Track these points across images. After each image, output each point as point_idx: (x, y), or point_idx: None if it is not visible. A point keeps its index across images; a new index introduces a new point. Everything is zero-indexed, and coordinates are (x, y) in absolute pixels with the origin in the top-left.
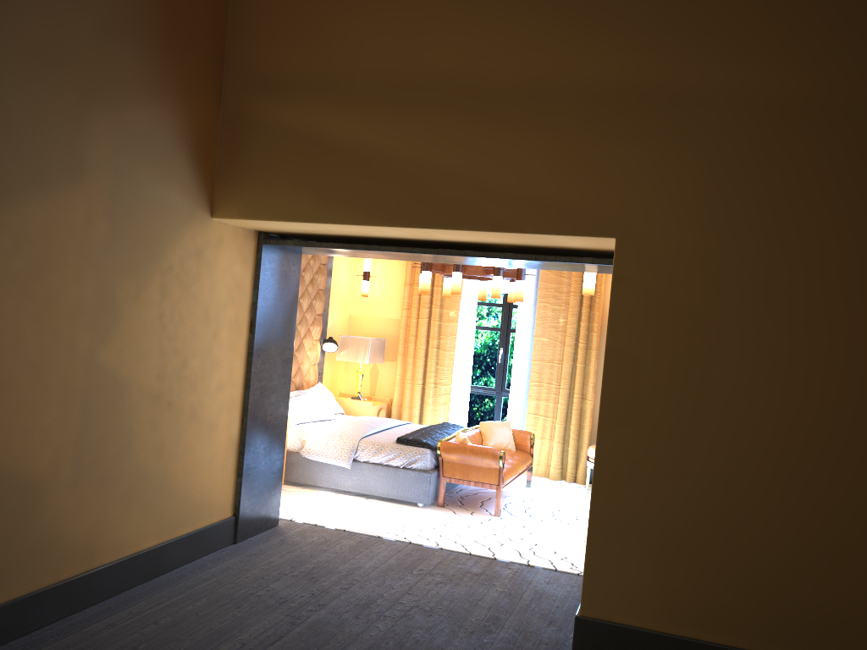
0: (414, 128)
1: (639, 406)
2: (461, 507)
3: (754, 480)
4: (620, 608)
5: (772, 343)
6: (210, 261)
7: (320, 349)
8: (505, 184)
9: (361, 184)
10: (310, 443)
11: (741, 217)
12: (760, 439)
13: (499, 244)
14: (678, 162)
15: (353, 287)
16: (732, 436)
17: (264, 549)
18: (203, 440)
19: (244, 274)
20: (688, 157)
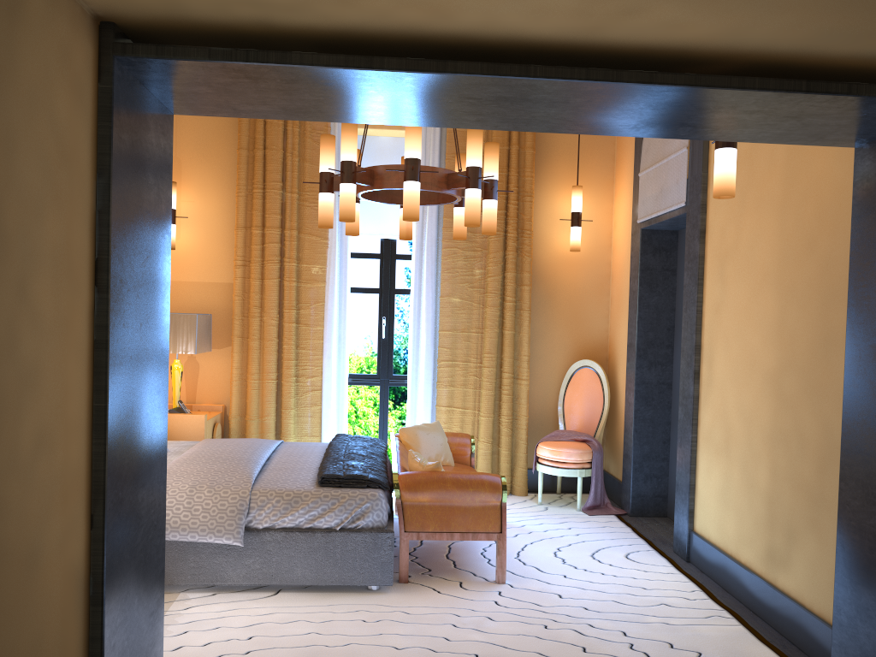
0: None
1: None
2: (434, 575)
3: None
4: None
5: None
6: None
7: None
8: None
9: None
10: None
11: None
12: None
13: (732, 55)
14: None
15: None
16: None
17: None
18: (11, 611)
19: (76, 128)
20: None
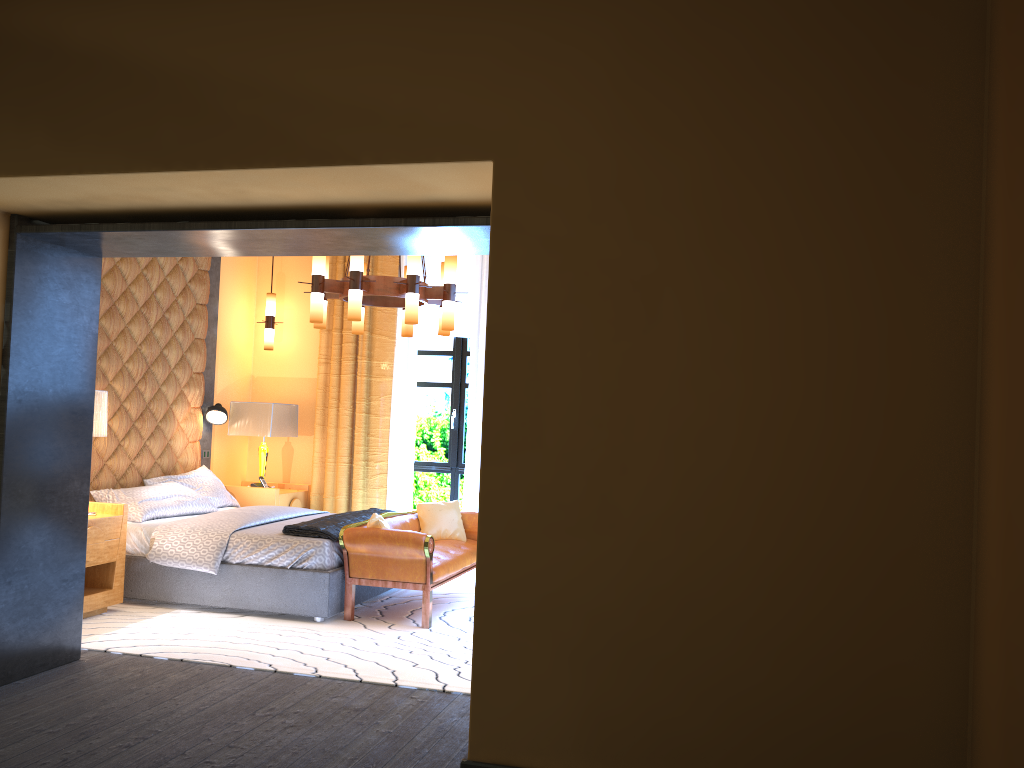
0: (193, 19)
1: (541, 419)
2: (379, 619)
3: (719, 520)
4: (528, 744)
5: (732, 303)
6: None
7: (204, 420)
8: (329, 93)
9: (119, 110)
10: (160, 541)
11: (675, 112)
12: (724, 455)
13: (353, 205)
14: (578, 36)
15: (256, 339)
16: (682, 453)
17: (31, 695)
18: None
19: None
20: (593, 29)
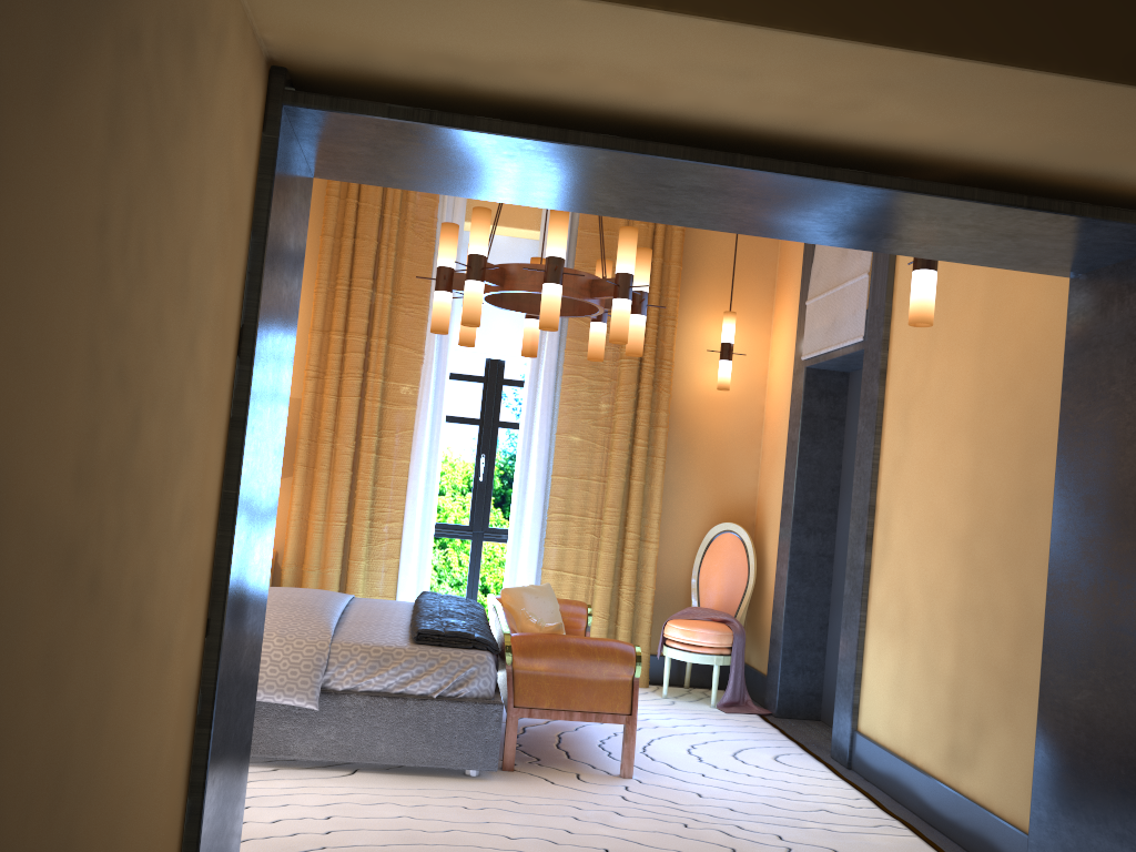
0: None
1: None
2: (544, 765)
3: None
4: None
5: None
6: (203, 89)
7: None
8: None
9: None
10: None
11: None
12: None
13: (951, 162)
14: None
15: None
16: None
17: None
18: (147, 702)
19: (244, 177)
20: None
